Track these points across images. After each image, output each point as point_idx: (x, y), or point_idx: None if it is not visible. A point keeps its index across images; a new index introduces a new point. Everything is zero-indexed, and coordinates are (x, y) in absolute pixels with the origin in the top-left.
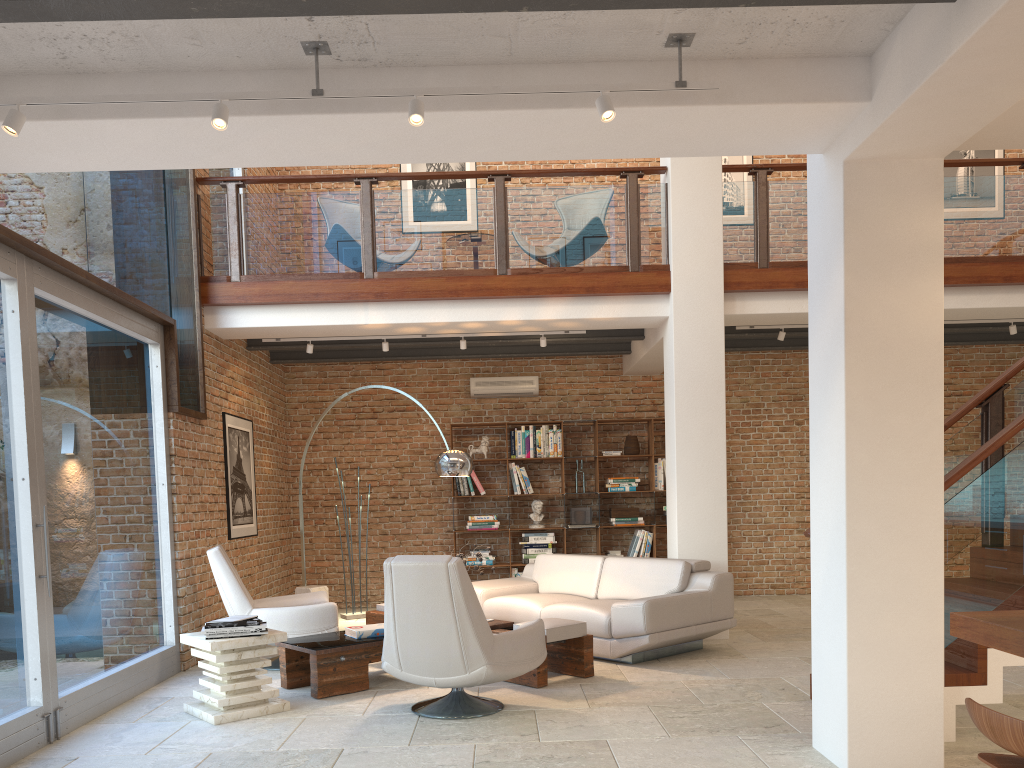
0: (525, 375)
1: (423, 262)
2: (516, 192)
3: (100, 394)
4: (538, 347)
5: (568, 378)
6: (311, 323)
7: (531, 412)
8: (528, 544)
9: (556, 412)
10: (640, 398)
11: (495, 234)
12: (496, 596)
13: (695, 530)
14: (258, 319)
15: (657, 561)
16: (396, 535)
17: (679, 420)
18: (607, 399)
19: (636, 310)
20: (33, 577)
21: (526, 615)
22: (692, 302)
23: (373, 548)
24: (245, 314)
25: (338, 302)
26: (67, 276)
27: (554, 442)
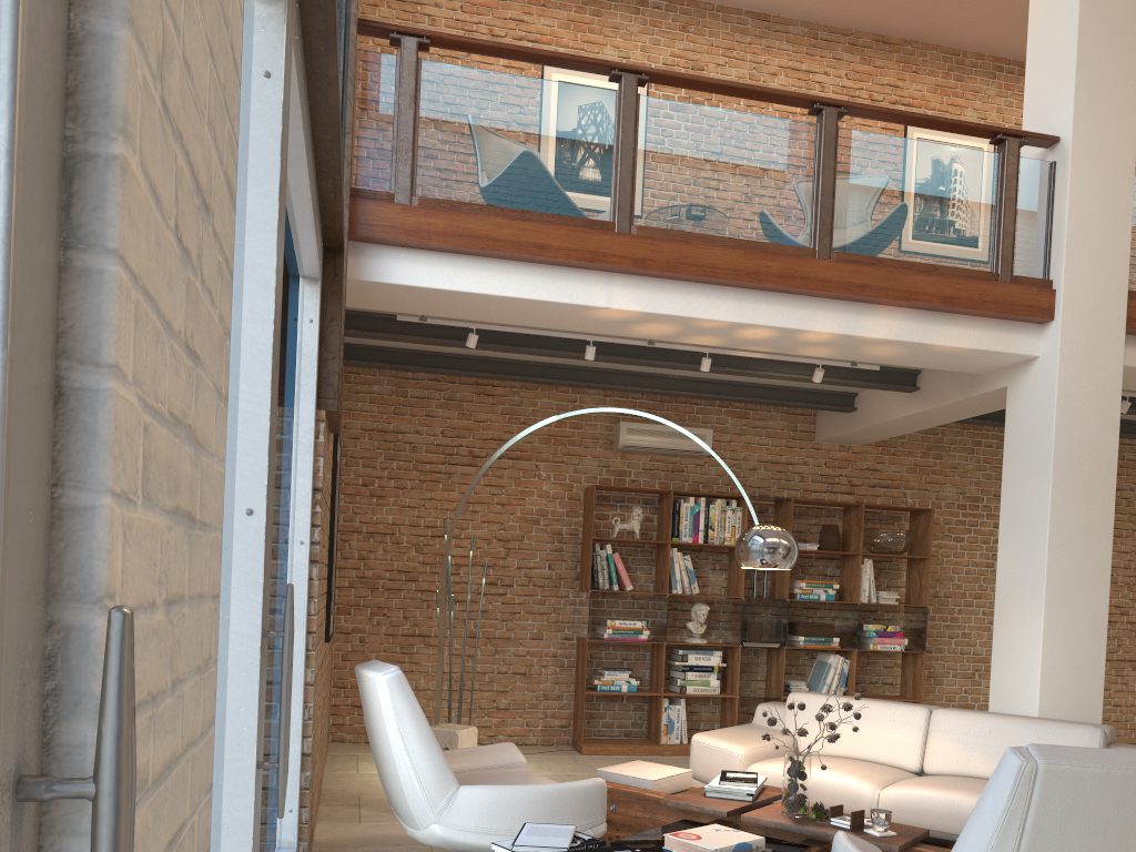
0: (689, 427)
1: (705, 222)
2: (850, 137)
3: (283, 347)
4: (734, 388)
5: (745, 437)
6: (519, 294)
7: (692, 479)
8: (688, 666)
9: (725, 482)
10: (834, 475)
11: (816, 196)
12: (758, 759)
13: (1063, 676)
14: (431, 275)
15: (1045, 724)
16: (490, 639)
17: (1055, 511)
18: (793, 472)
19: (997, 341)
20: (250, 769)
21: (847, 799)
22: (1084, 339)
23: (455, 656)
24: (410, 263)
25: (567, 266)
26: (305, 59)
27: (732, 524)
